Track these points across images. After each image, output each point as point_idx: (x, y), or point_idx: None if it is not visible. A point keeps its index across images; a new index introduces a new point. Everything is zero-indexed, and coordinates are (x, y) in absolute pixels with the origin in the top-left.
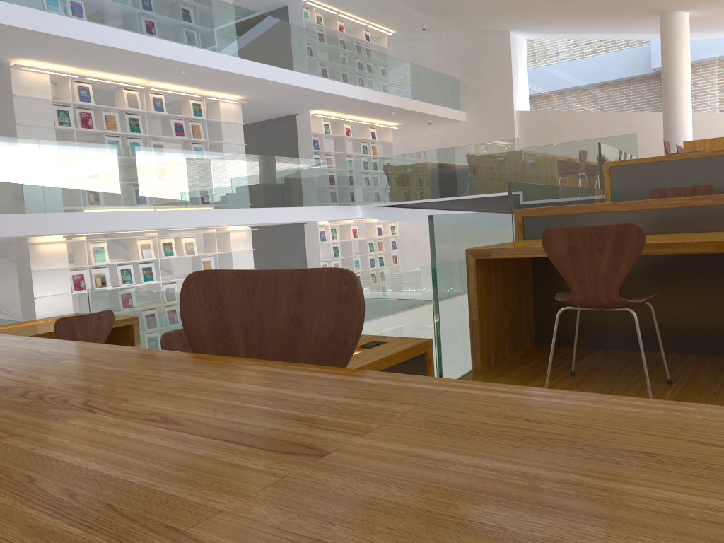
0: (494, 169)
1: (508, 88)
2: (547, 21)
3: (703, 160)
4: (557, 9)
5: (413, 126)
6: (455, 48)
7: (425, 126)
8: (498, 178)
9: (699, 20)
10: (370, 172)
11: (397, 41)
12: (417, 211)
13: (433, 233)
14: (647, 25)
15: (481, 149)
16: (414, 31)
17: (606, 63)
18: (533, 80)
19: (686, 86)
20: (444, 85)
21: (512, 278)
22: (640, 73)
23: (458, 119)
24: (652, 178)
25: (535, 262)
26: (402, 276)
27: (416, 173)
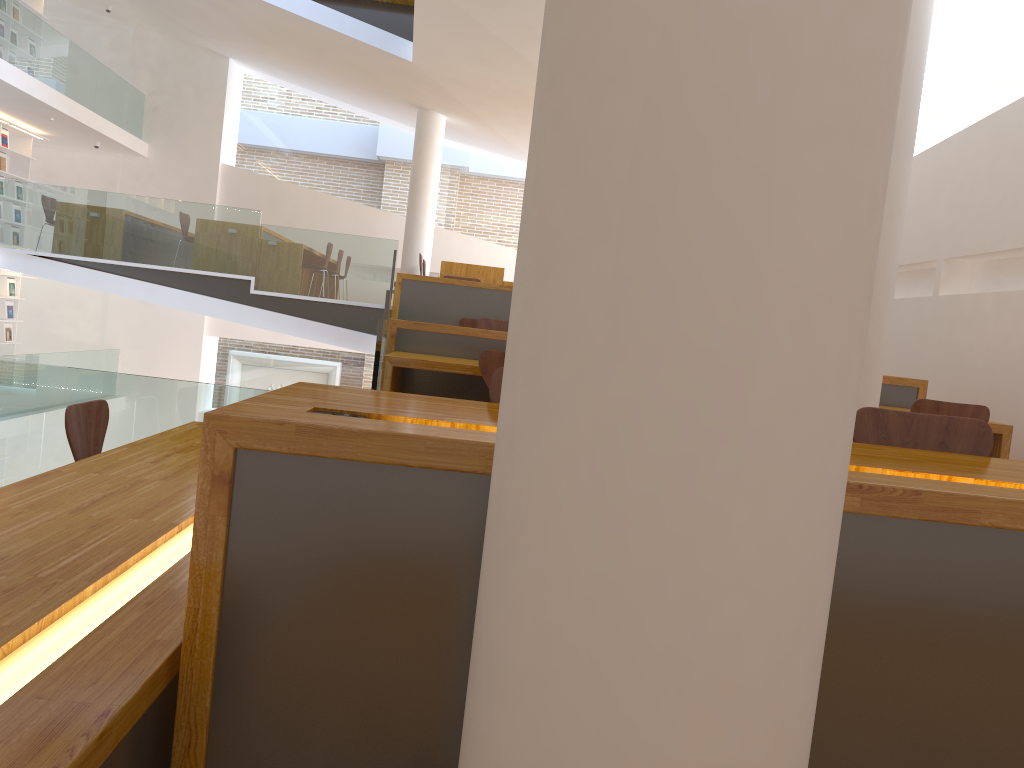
0: (223, 242)
1: (216, 131)
2: (287, 67)
3: (491, 293)
4: (310, 61)
5: (65, 143)
6: (147, 52)
7: (83, 147)
8: (227, 255)
9: (451, 128)
10: (26, 202)
11: (56, 9)
12: (98, 274)
13: (381, 337)
14: (397, 113)
15: (209, 212)
16: (91, 7)
17: (342, 138)
18: (249, 130)
19: (434, 196)
20: (127, 100)
21: (396, 388)
22: (378, 162)
23: (139, 151)
24: (442, 300)
25: (406, 375)
26: (36, 361)
27: (105, 221)
